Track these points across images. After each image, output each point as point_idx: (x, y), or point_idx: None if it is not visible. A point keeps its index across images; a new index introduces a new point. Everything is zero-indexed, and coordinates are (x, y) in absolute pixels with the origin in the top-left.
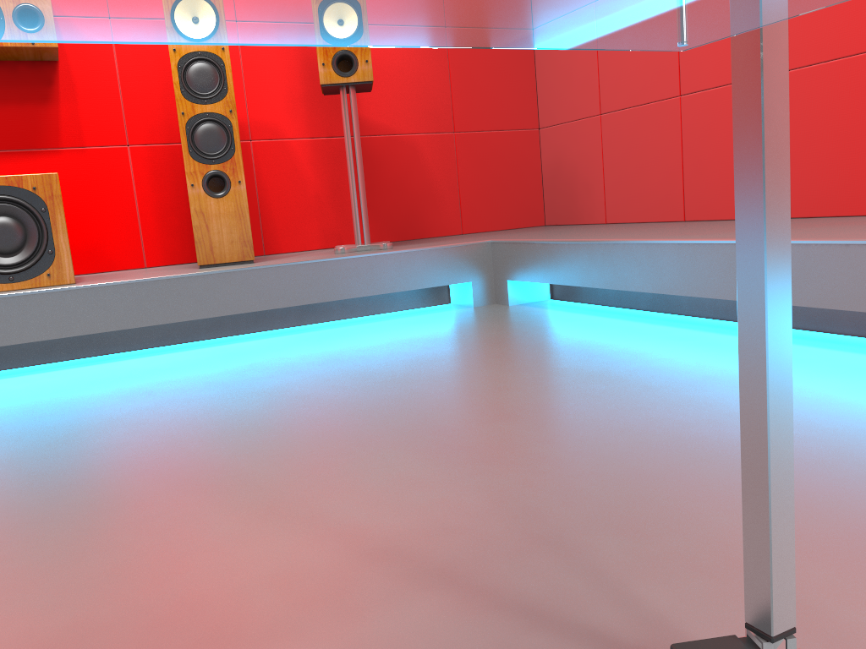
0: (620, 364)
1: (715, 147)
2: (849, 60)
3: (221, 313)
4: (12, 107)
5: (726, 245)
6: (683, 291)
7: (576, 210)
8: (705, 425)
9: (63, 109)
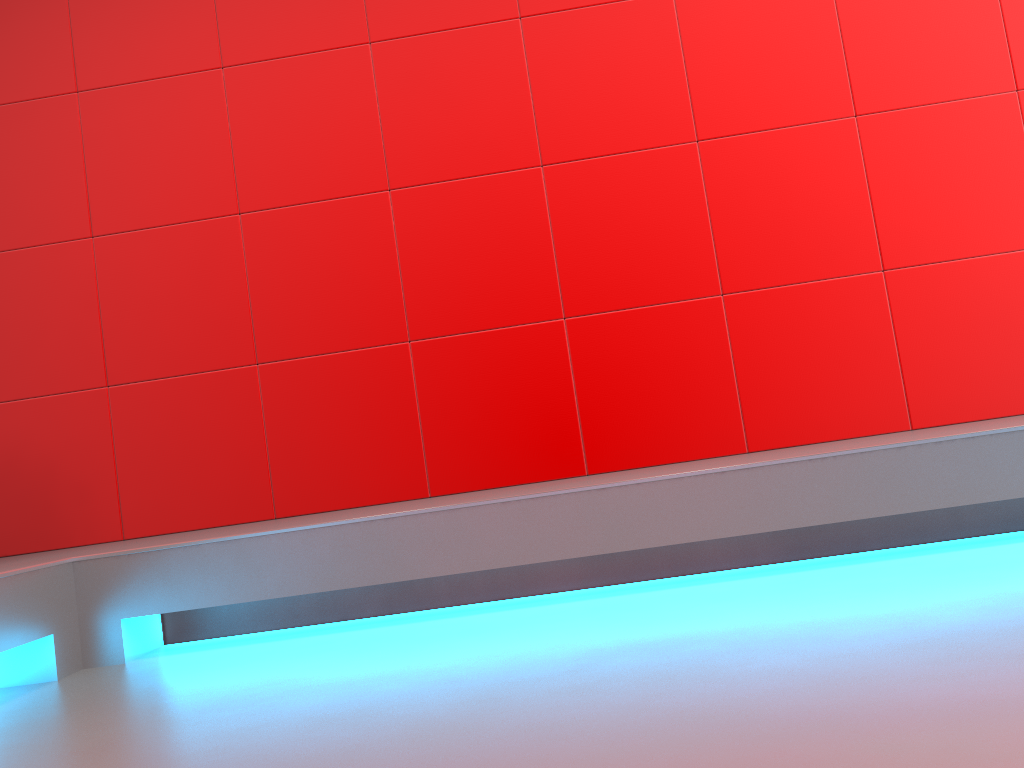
0: (614, 635)
1: (317, 424)
2: (479, 334)
3: None
4: None
5: (576, 493)
6: (516, 559)
7: (55, 527)
8: (917, 624)
9: None
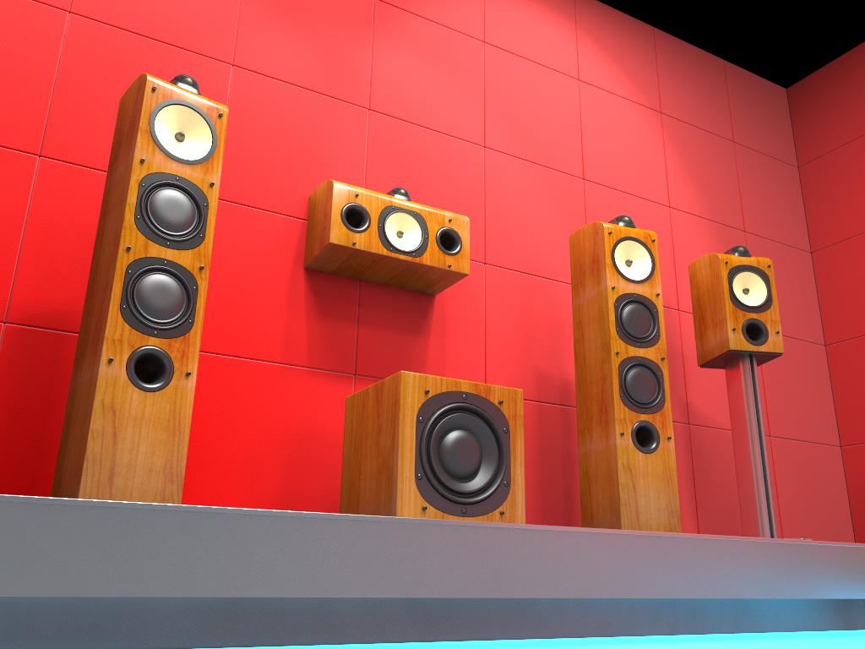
0: None
1: None
2: None
3: (707, 594)
4: (386, 333)
5: None
6: None
7: None
8: None
9: (431, 344)
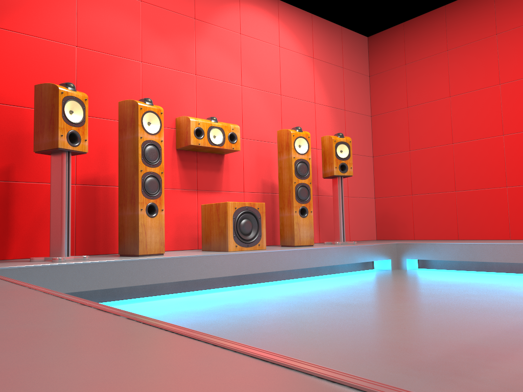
0: (517, 281)
1: (473, 211)
2: None
3: (321, 265)
4: (207, 172)
5: None
6: (511, 260)
7: (396, 233)
8: None
9: (224, 174)
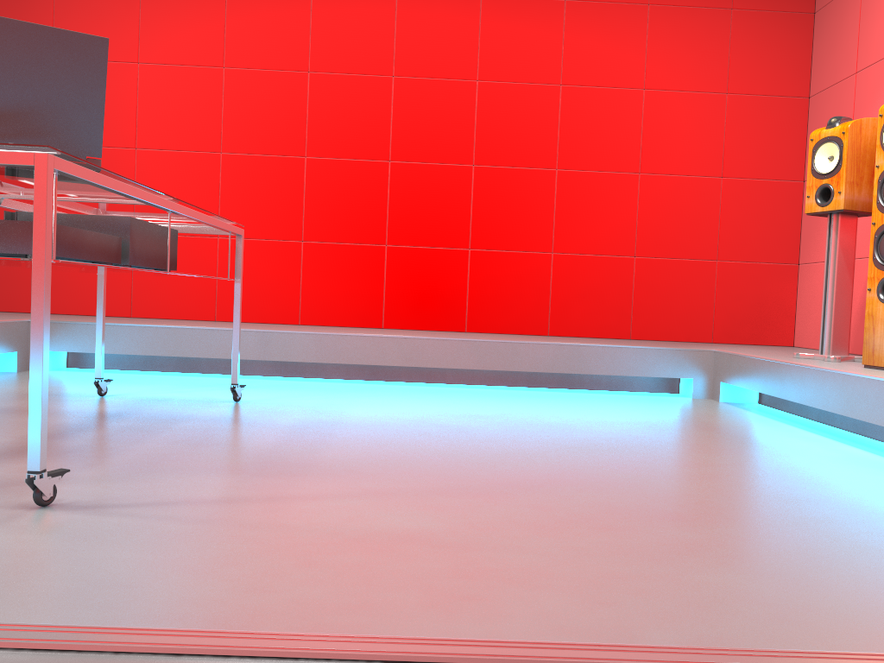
0: None
1: None
2: None
3: None
4: None
5: None
6: None
7: None
8: (264, 627)
9: None
